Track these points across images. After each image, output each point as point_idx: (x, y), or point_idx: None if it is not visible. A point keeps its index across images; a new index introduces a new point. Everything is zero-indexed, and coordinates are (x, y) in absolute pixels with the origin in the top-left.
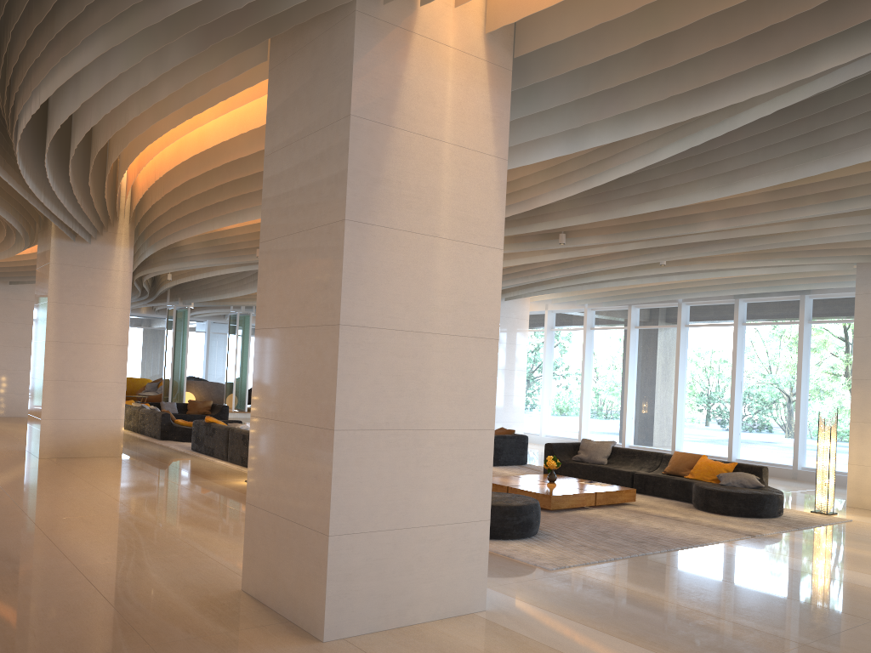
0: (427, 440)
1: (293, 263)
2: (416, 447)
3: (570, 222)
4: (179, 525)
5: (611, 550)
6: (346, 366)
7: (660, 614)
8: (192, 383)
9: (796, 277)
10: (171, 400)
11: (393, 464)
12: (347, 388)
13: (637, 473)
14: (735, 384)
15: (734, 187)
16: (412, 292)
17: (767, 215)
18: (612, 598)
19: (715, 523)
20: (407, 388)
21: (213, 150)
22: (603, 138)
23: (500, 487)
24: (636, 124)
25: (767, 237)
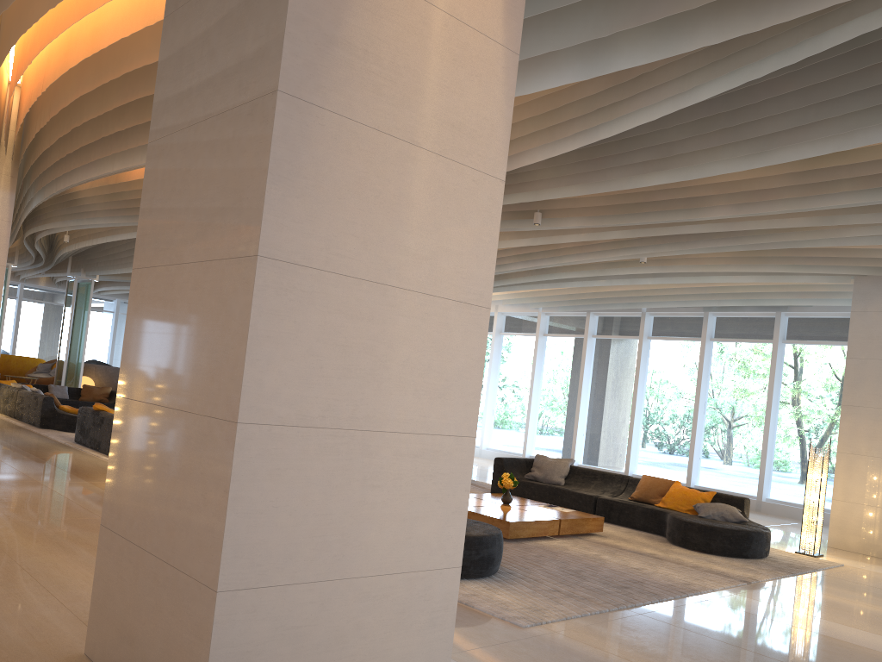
0: (381, 448)
1: (194, 166)
2: (364, 457)
3: (554, 194)
4: (23, 541)
5: (592, 598)
6: (264, 323)
7: None
8: (92, 366)
9: (777, 291)
10: (65, 385)
11: (327, 481)
12: (263, 357)
13: (601, 497)
14: (699, 404)
15: (768, 157)
16: (373, 222)
17: (789, 202)
18: None
19: (700, 563)
20: (357, 366)
21: (113, 56)
22: (635, 57)
23: None
24: (685, 38)
25: (773, 234)
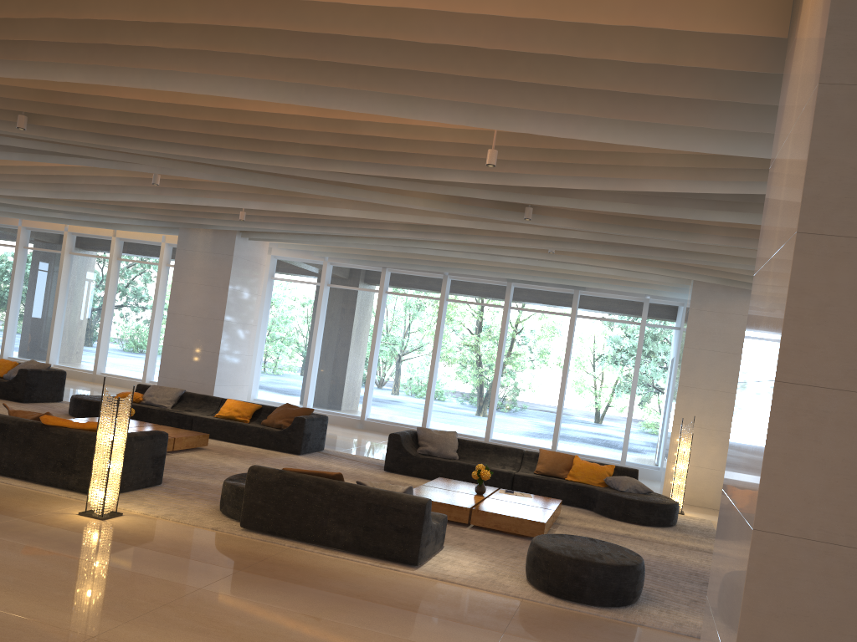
0: None
1: None
2: None
3: (603, 206)
4: None
5: None
6: None
7: None
8: None
9: (596, 276)
10: None
11: None
12: None
13: (519, 474)
14: (499, 366)
15: None
16: None
17: None
18: None
19: (667, 539)
20: None
21: None
22: None
23: (457, 509)
24: None
25: (707, 254)
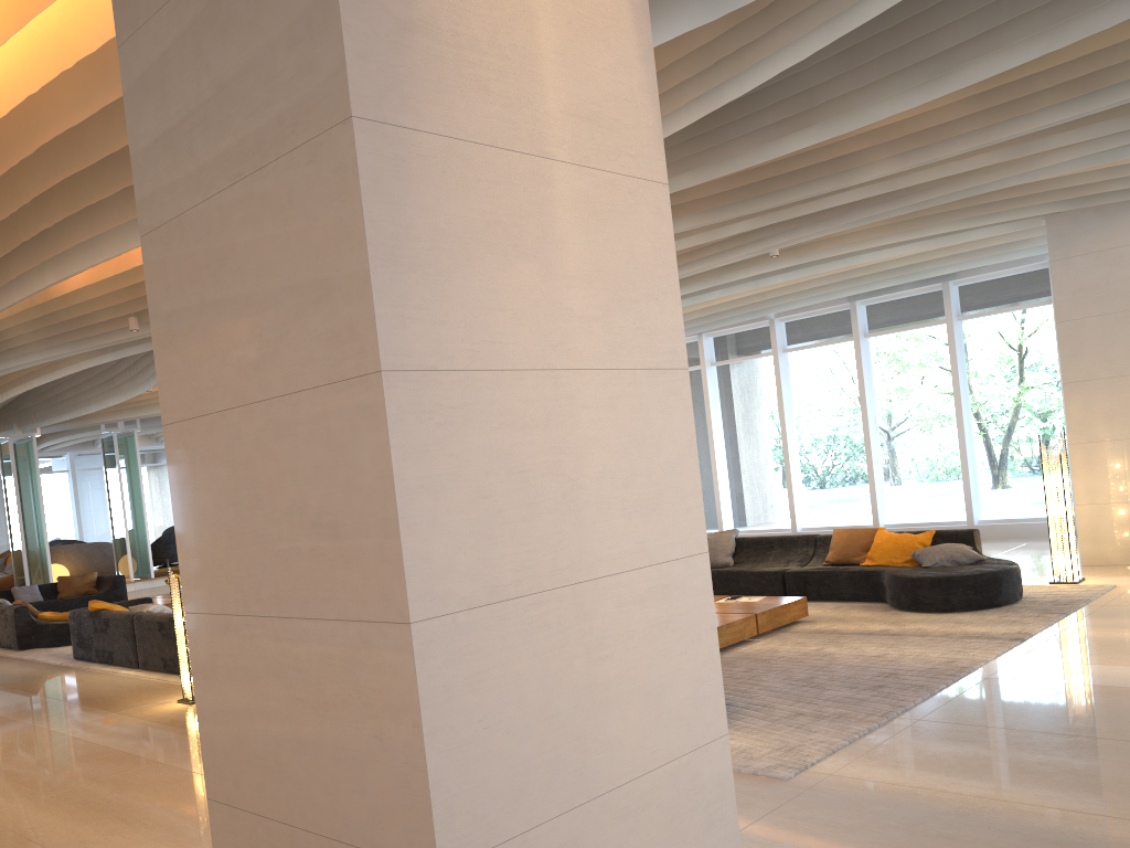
0: (599, 602)
1: (231, 258)
2: (581, 622)
3: None
4: (68, 827)
5: (849, 714)
6: (412, 469)
7: (1054, 840)
8: (60, 549)
9: (942, 256)
10: (30, 582)
11: (543, 670)
12: (422, 518)
13: (790, 571)
14: (868, 422)
15: (950, 80)
16: (520, 284)
17: (971, 137)
18: (941, 820)
19: (948, 628)
20: (544, 496)
21: (15, 126)
22: None
23: None
24: None
25: (946, 183)
